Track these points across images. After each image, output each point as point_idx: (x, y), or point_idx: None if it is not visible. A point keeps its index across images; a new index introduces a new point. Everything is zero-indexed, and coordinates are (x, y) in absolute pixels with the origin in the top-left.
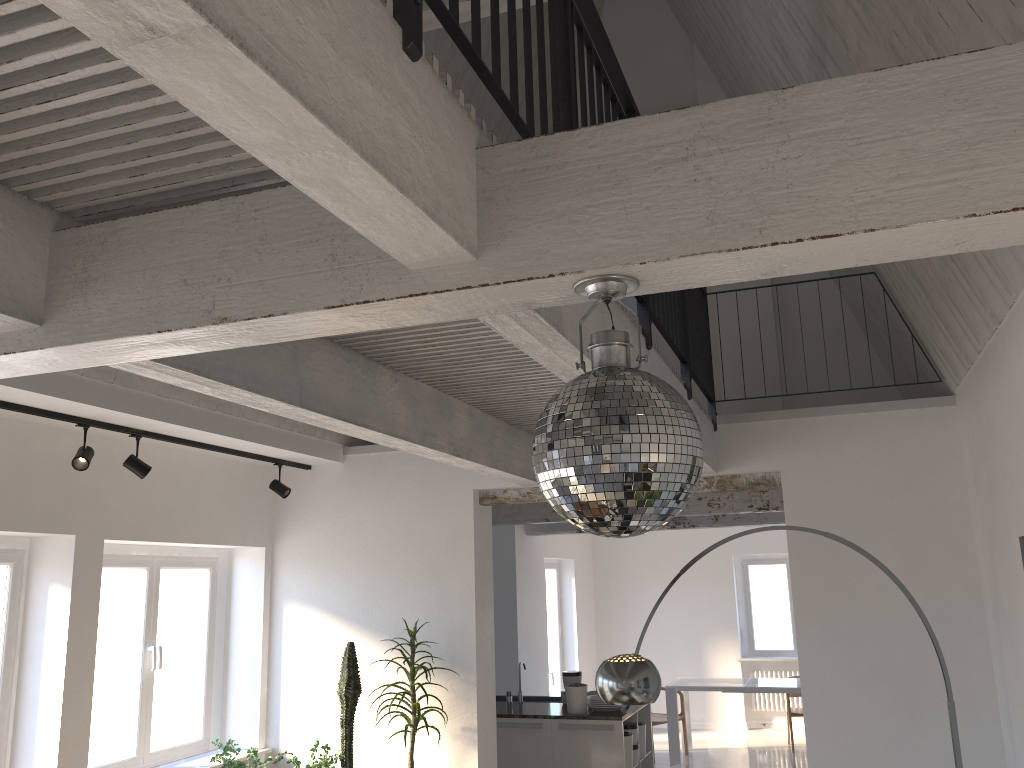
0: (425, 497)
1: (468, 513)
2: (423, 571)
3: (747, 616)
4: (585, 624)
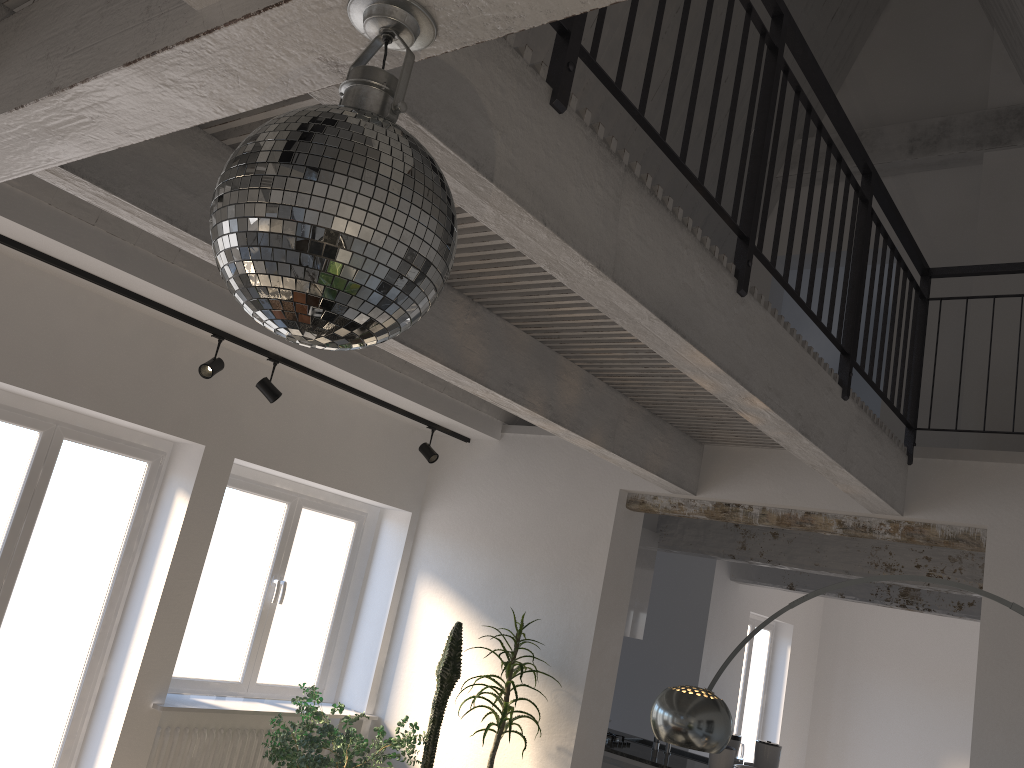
0: (570, 489)
1: (609, 514)
2: (552, 567)
3: None
4: (797, 702)
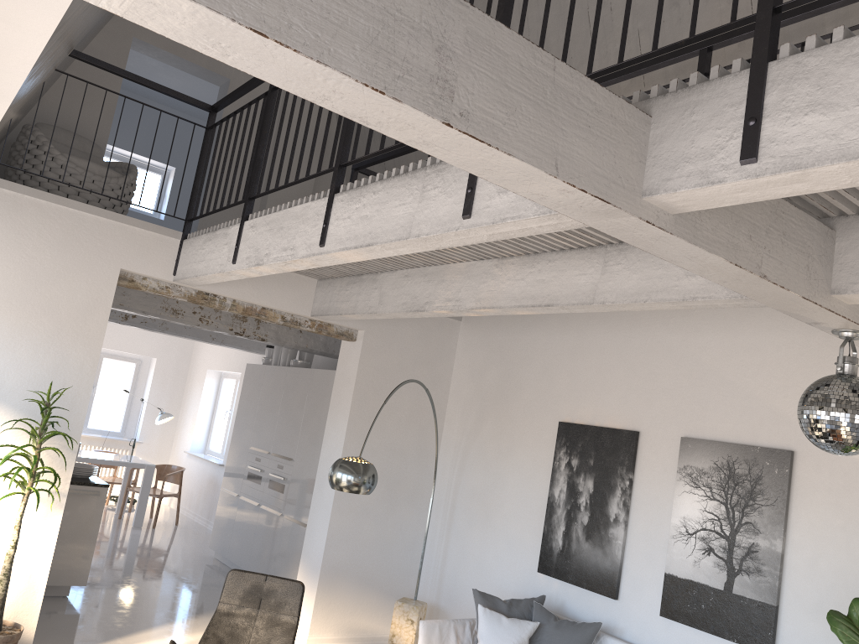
0: (64, 259)
1: (110, 289)
2: (42, 333)
3: None
4: None
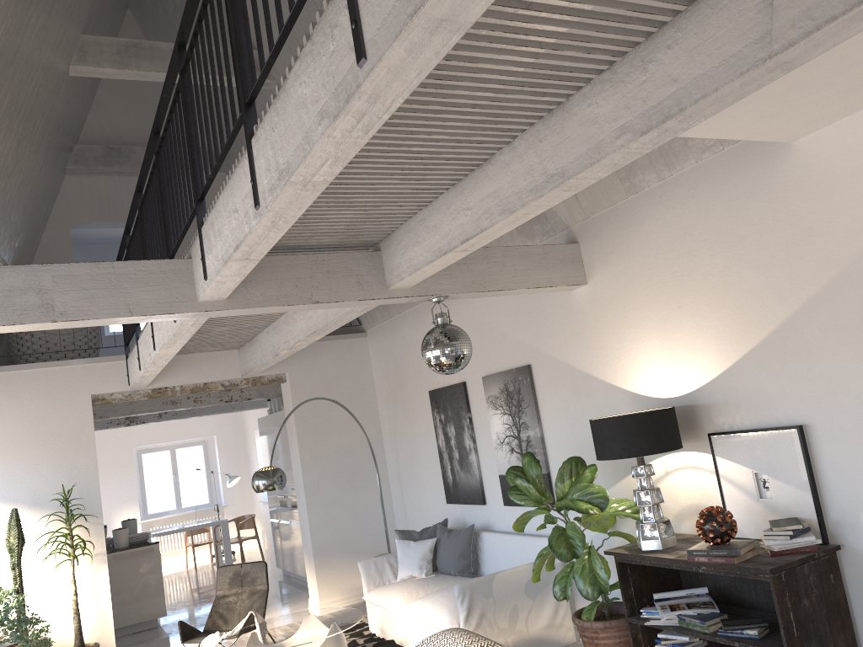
0: (51, 402)
1: (88, 411)
2: (53, 454)
3: (142, 491)
4: None
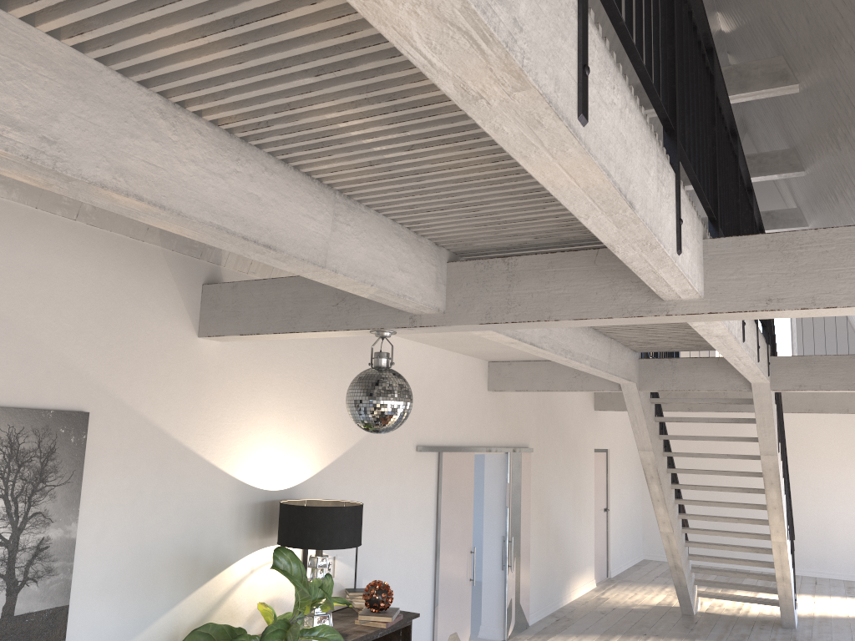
0: None
1: None
2: None
3: None
4: None
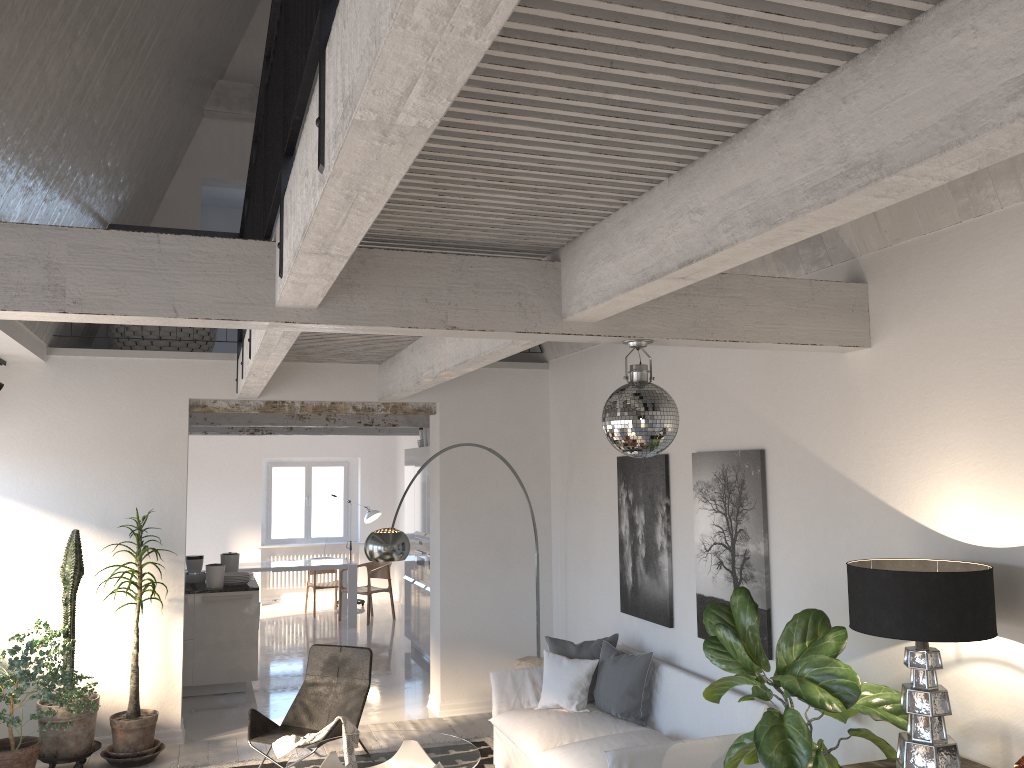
0: (139, 402)
1: (183, 418)
2: (134, 467)
3: (268, 510)
4: None
